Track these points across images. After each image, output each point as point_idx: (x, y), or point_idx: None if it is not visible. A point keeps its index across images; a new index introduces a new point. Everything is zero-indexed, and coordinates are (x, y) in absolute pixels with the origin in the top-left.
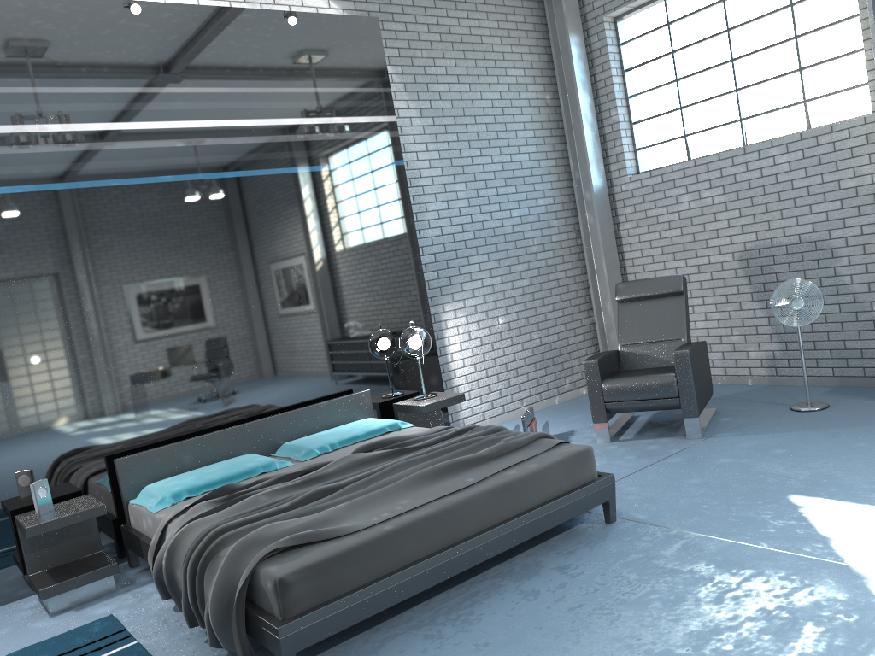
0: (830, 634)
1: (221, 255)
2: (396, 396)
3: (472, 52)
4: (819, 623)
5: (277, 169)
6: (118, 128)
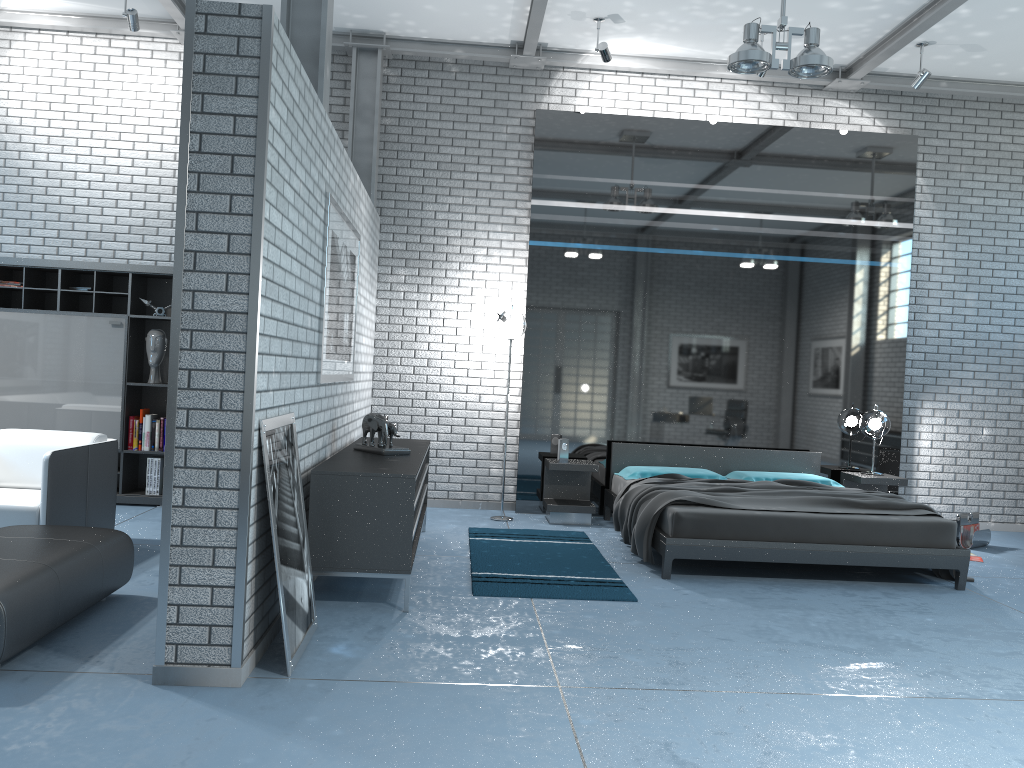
0: None
1: (724, 316)
2: (848, 467)
3: (1020, 169)
4: None
5: (787, 256)
6: (673, 212)
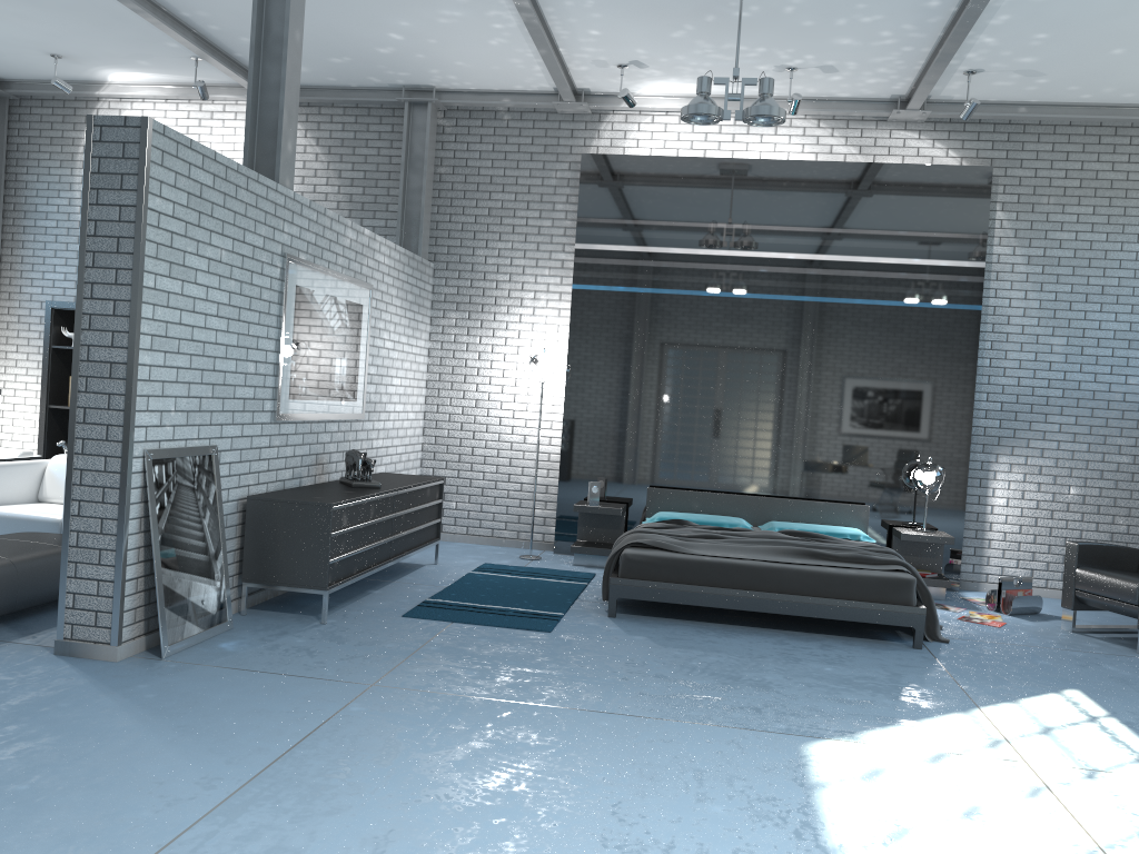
0: (869, 705)
1: (771, 361)
2: (904, 523)
3: (1122, 199)
4: (876, 703)
5: (841, 299)
6: (719, 254)
